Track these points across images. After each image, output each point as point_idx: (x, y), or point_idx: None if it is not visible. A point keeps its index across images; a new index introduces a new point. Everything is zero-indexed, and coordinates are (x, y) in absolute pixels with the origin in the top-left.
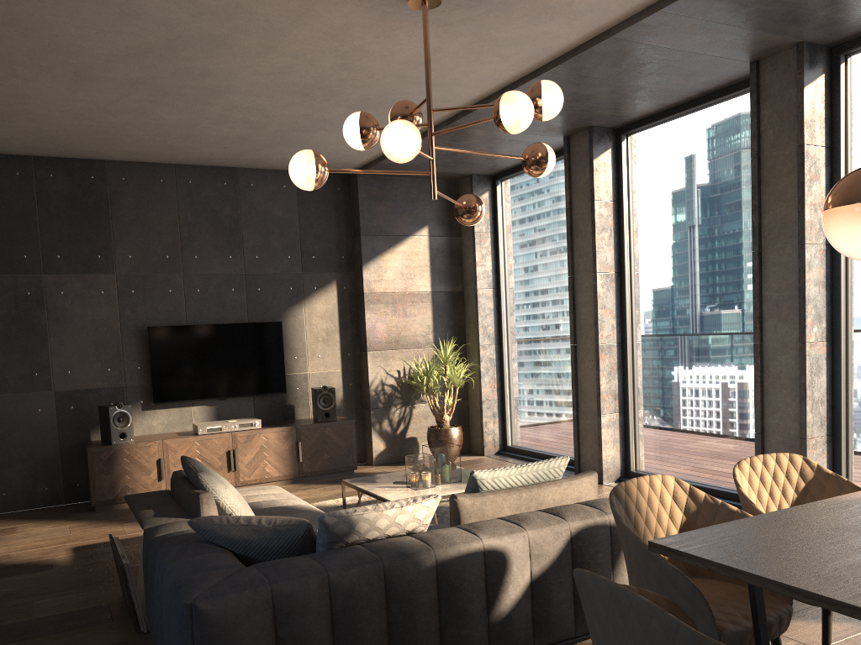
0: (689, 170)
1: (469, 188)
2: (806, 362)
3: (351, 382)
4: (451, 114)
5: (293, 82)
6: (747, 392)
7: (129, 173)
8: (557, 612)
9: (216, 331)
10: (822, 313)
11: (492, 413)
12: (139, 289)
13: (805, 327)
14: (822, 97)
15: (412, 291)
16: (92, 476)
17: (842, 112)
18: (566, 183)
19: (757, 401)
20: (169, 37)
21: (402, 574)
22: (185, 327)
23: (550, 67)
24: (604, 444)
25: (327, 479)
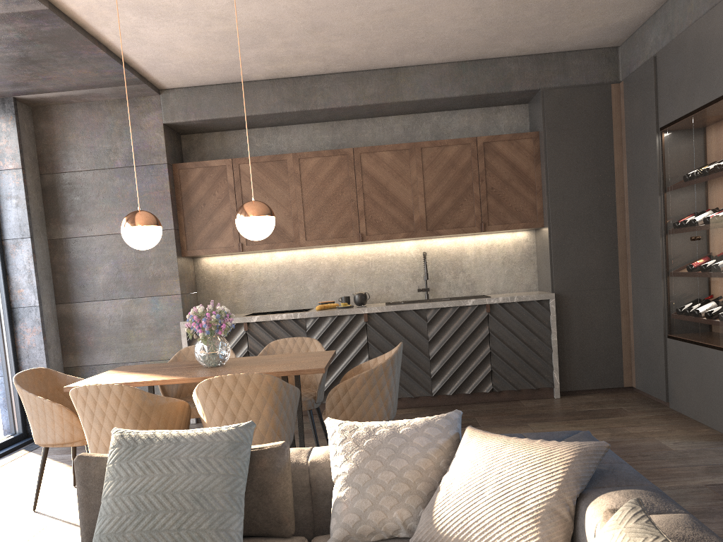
0: None
1: None
2: None
3: None
4: None
5: None
6: None
7: None
8: None
9: None
10: None
11: None
12: None
13: None
14: None
15: None
16: None
17: None
18: None
19: None
20: None
21: None
22: None
23: None
24: None
25: None
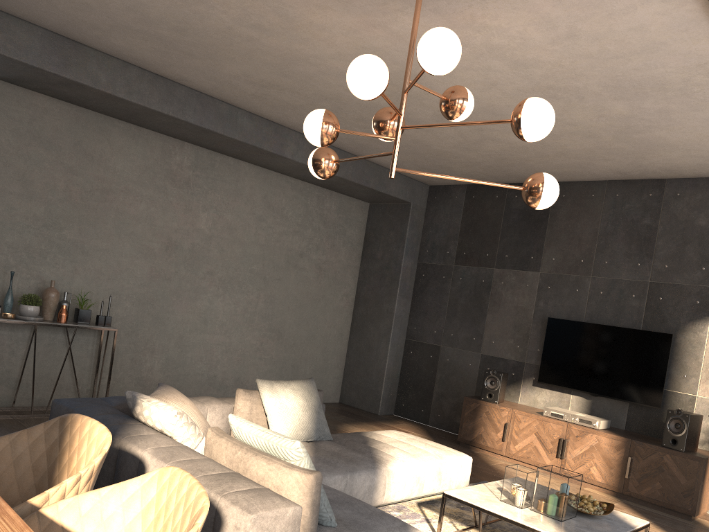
0: None
1: None
2: None
3: None
4: None
5: (519, 90)
6: None
7: (568, 191)
8: None
9: (603, 331)
10: None
11: None
12: (553, 286)
13: None
14: None
15: None
16: (462, 418)
17: None
18: None
19: None
20: None
21: None
22: (577, 323)
23: None
24: None
25: (653, 509)
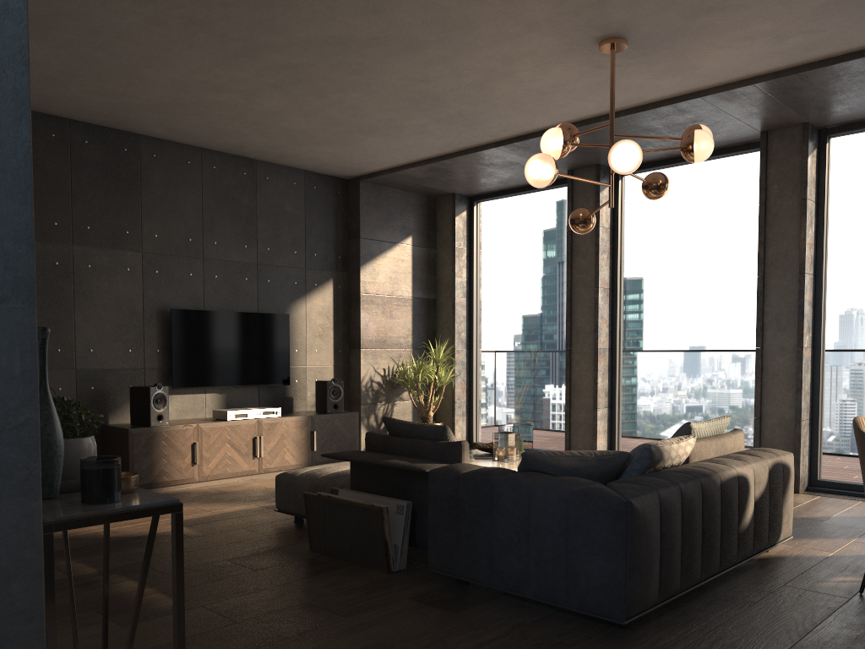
0: (685, 209)
1: (449, 205)
2: (803, 362)
3: (340, 378)
4: (504, 138)
5: (420, 90)
6: (733, 388)
7: (159, 150)
8: (765, 527)
9: (233, 318)
10: (810, 326)
11: (462, 412)
12: (162, 269)
13: (803, 336)
14: (815, 165)
15: (397, 295)
16: (132, 459)
17: (826, 178)
18: (568, 210)
19: (758, 392)
20: (378, 35)
21: (709, 489)
22: (205, 313)
23: (630, 112)
24: (598, 434)
25: None
